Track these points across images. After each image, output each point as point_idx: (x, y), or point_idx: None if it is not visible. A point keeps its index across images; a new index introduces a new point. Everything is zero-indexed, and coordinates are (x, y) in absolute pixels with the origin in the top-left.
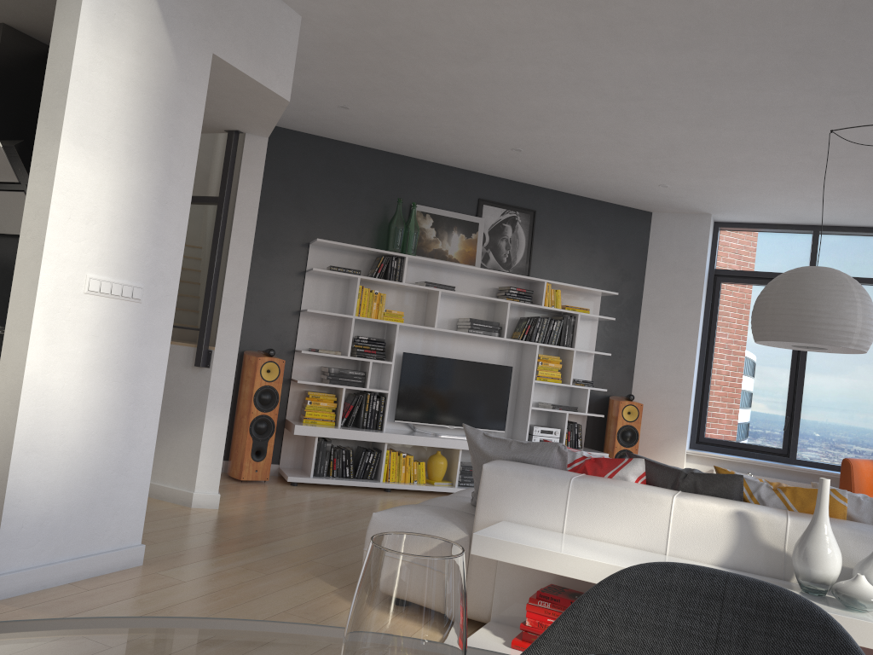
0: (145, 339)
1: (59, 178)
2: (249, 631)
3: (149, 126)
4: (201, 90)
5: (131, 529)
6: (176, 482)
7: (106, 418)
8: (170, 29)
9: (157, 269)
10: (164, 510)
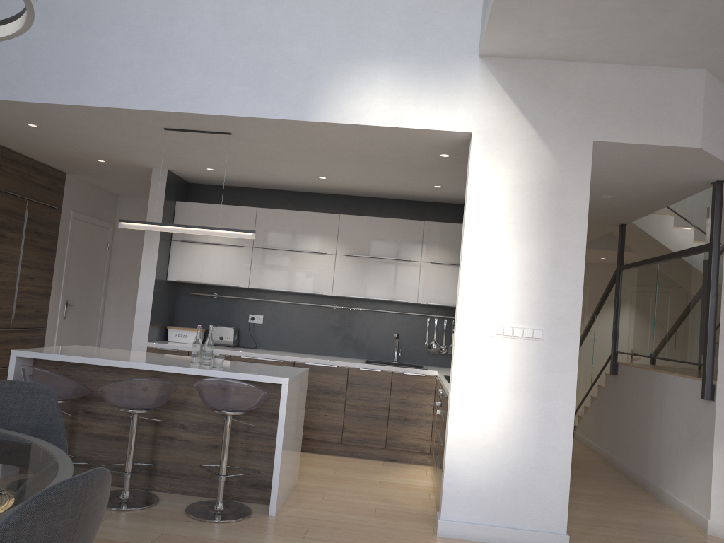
0: (550, 369)
1: (464, 263)
2: (56, 460)
3: (535, 212)
4: (584, 172)
5: (554, 518)
6: (699, 507)
7: (519, 426)
8: (546, 139)
9: (555, 314)
10: (674, 528)
